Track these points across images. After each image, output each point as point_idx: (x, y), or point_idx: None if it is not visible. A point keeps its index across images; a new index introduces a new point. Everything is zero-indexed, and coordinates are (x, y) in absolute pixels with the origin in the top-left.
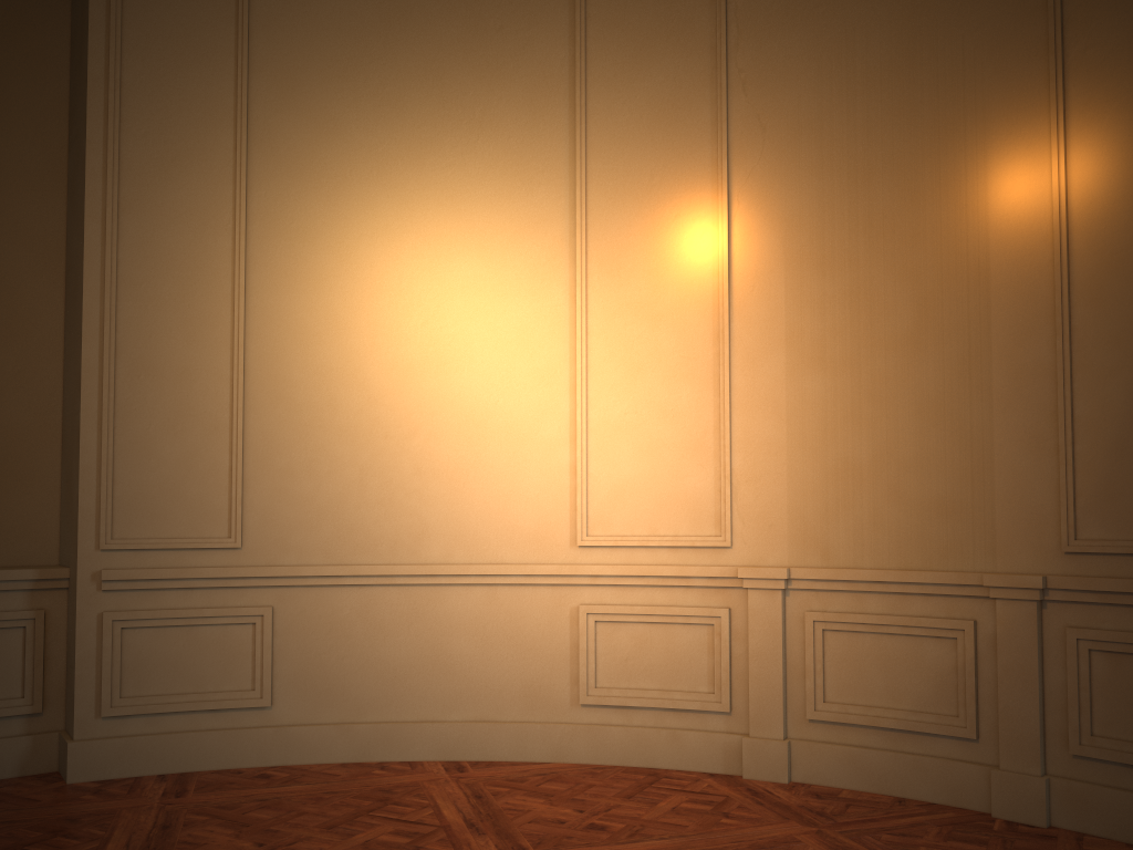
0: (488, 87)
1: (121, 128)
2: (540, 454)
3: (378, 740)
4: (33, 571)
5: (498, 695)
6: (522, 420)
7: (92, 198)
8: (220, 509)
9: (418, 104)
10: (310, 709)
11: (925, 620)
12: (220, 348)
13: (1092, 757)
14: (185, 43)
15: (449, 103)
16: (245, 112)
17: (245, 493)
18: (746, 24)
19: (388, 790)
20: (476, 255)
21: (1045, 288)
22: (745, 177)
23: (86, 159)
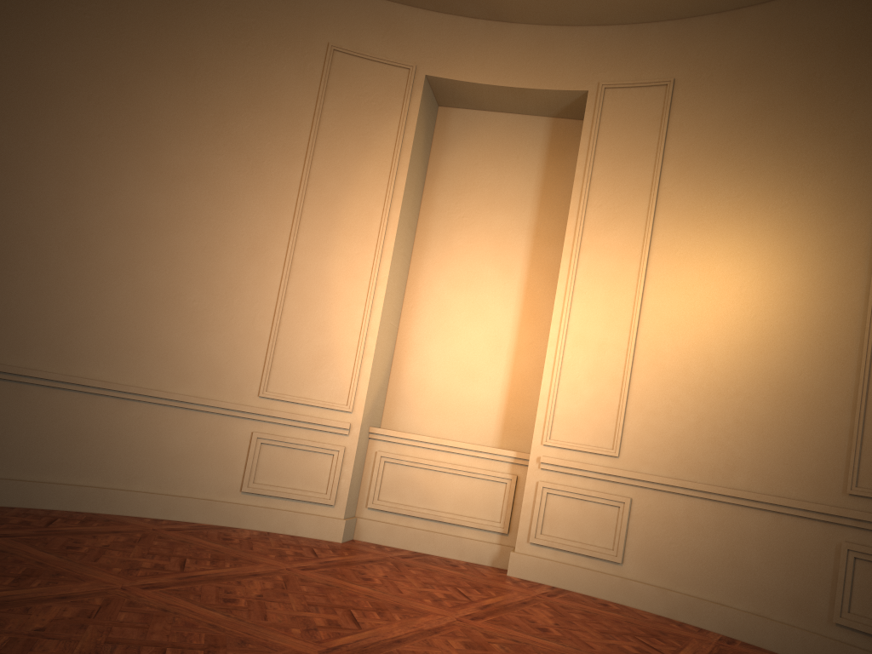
0: (821, 146)
1: (587, 203)
2: (827, 417)
3: (684, 607)
4: (514, 452)
5: (772, 598)
6: (816, 390)
7: (567, 244)
8: (610, 431)
9: (769, 165)
10: (644, 573)
11: None
12: (623, 331)
13: None
14: (628, 149)
15: (791, 161)
16: (656, 185)
17: (625, 422)
18: None
19: (664, 633)
20: (797, 267)
21: None
22: None
23: (567, 223)
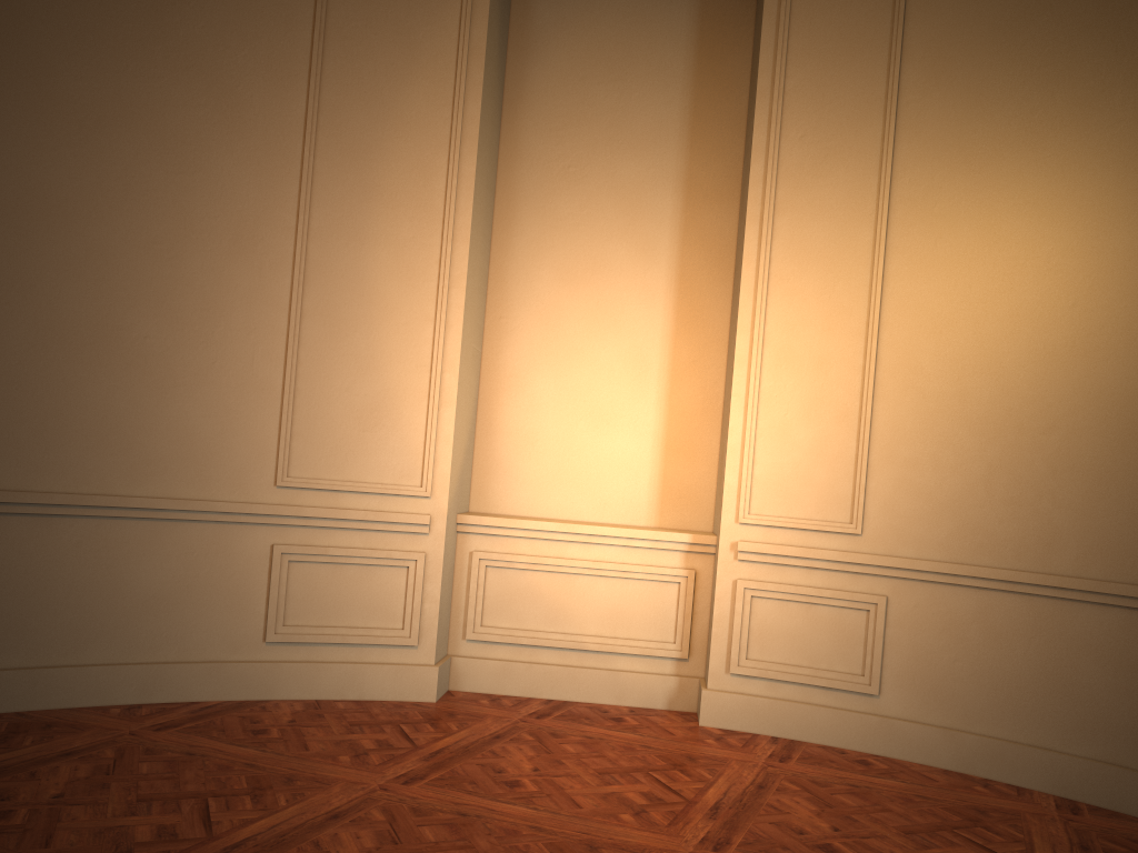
0: None
1: (780, 135)
2: None
3: (985, 756)
4: (688, 535)
5: (1131, 738)
6: None
7: (752, 203)
8: (844, 495)
9: (1085, 57)
10: (916, 707)
11: None
12: (855, 337)
13: None
14: (842, 42)
15: (1123, 49)
16: (894, 99)
17: (868, 480)
18: None
19: (983, 811)
20: None
21: None
22: None
23: (750, 168)
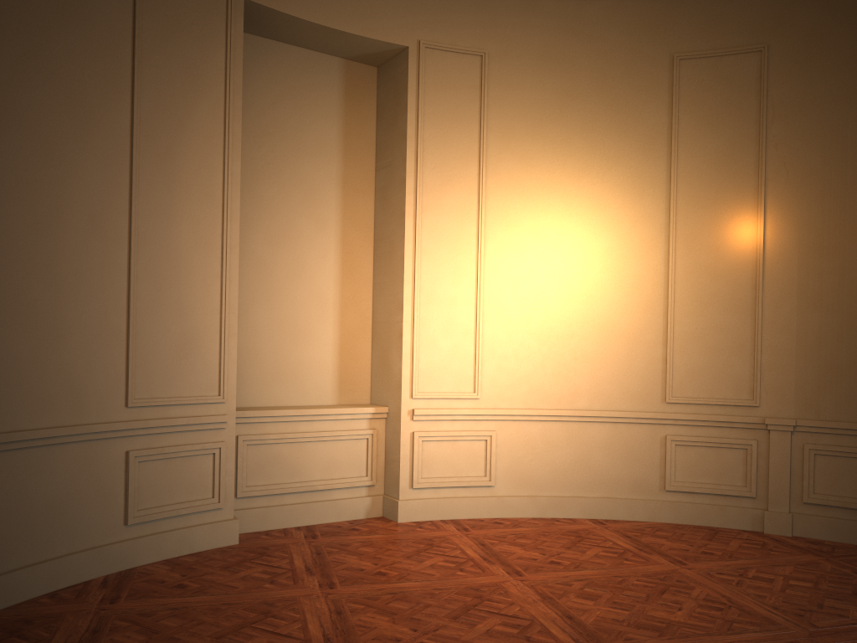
0: (618, 138)
1: (422, 164)
2: (644, 350)
3: (551, 506)
4: (373, 408)
5: (617, 483)
6: (634, 330)
7: (408, 204)
8: (469, 377)
9: (578, 147)
10: (513, 488)
11: None
12: (470, 287)
13: None
14: (453, 114)
15: (595, 147)
16: (484, 153)
17: (481, 368)
18: (778, 109)
19: (575, 532)
20: (609, 235)
21: None
22: (774, 198)
23: (406, 183)
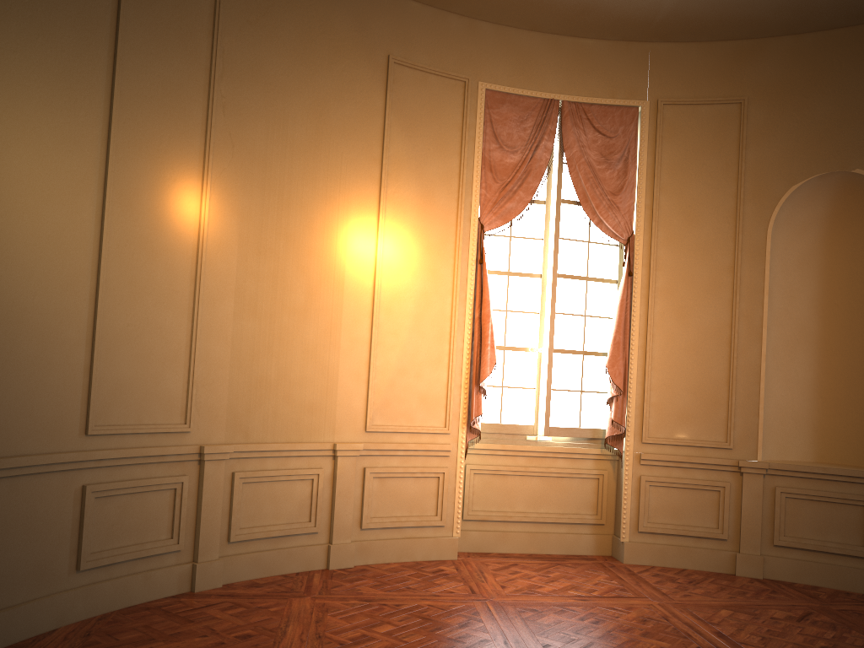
0: None
1: None
2: (63, 352)
3: None
4: None
5: (11, 581)
6: (51, 319)
7: None
8: None
9: None
10: None
11: (300, 470)
12: None
13: (372, 528)
14: None
15: None
16: None
17: None
18: (228, 66)
19: None
20: (27, 151)
21: (368, 300)
22: (219, 172)
23: None
